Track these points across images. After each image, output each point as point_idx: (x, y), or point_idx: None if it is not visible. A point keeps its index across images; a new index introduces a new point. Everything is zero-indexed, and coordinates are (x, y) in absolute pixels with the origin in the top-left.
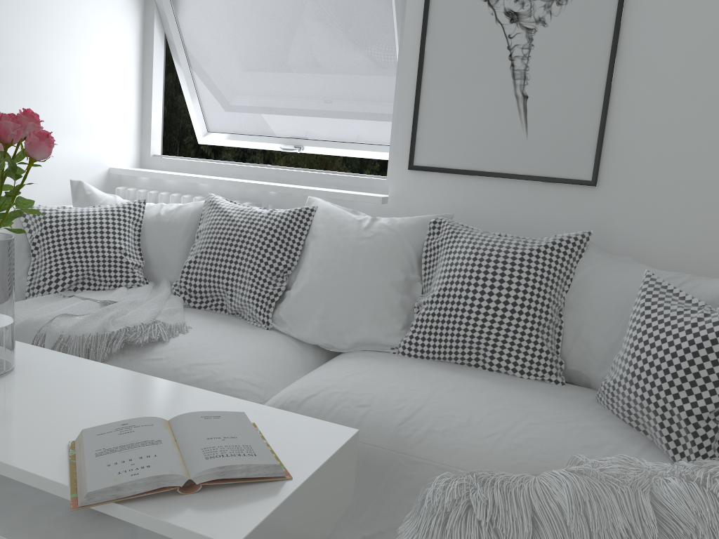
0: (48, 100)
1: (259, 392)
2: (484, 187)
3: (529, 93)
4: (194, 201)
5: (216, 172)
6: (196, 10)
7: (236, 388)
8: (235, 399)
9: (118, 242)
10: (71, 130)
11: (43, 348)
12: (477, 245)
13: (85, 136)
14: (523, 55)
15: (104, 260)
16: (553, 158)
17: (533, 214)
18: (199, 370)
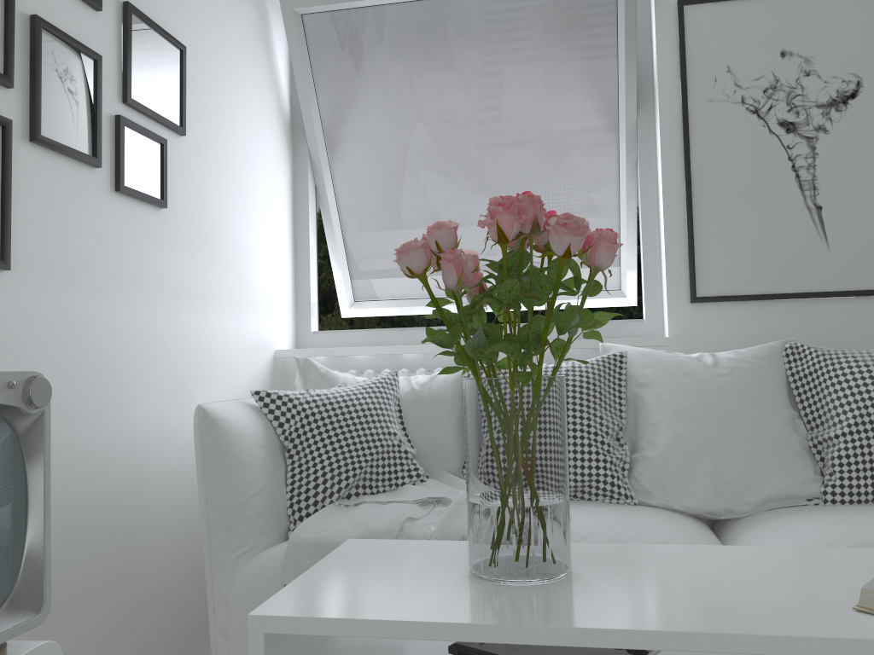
0: (230, 265)
1: None
2: (787, 311)
3: (822, 203)
4: (419, 373)
5: (410, 342)
6: (360, 155)
7: None
8: (865, 549)
9: (390, 426)
10: (247, 302)
11: None
12: (869, 362)
13: (257, 310)
14: (808, 164)
15: (382, 450)
16: (864, 269)
17: (852, 333)
18: None
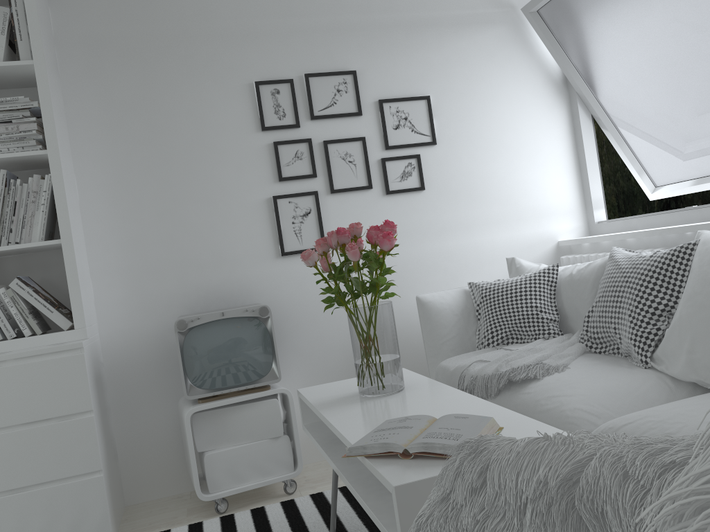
0: (494, 201)
1: (596, 421)
2: None
3: None
4: None
5: (647, 225)
6: (608, 86)
7: (573, 416)
8: (512, 412)
9: (534, 302)
10: (517, 218)
11: (432, 379)
12: None
13: (530, 220)
14: None
15: (523, 317)
16: None
17: None
18: (552, 400)
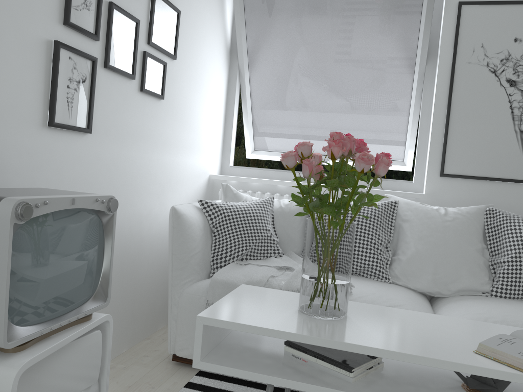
0: (191, 128)
1: None
2: (493, 187)
3: None
4: (285, 197)
5: (282, 178)
6: (266, 70)
7: None
8: (495, 324)
9: (267, 226)
10: (198, 148)
11: None
12: None
13: (202, 153)
14: (519, 106)
15: (261, 238)
16: None
17: None
18: None
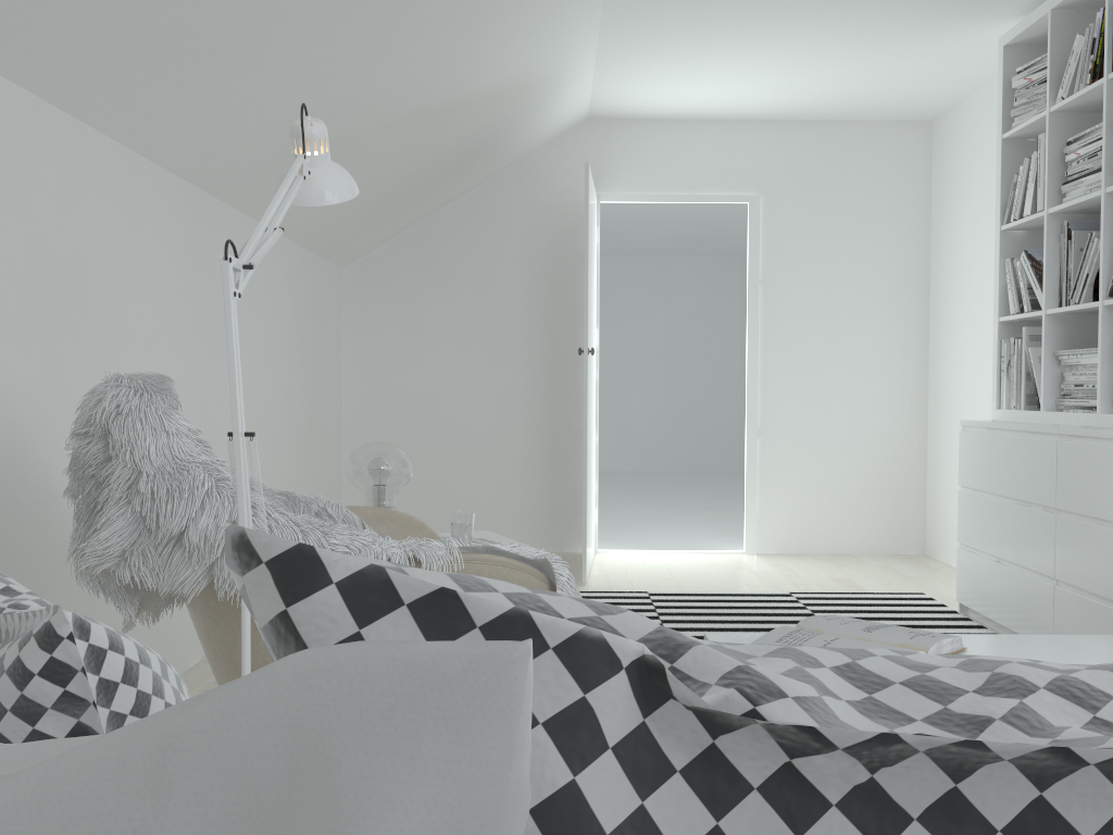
0: None
1: None
2: None
3: None
4: None
5: None
6: None
7: None
8: None
9: None
10: None
11: None
12: None
13: None
14: None
15: None
16: None
17: None
18: None
